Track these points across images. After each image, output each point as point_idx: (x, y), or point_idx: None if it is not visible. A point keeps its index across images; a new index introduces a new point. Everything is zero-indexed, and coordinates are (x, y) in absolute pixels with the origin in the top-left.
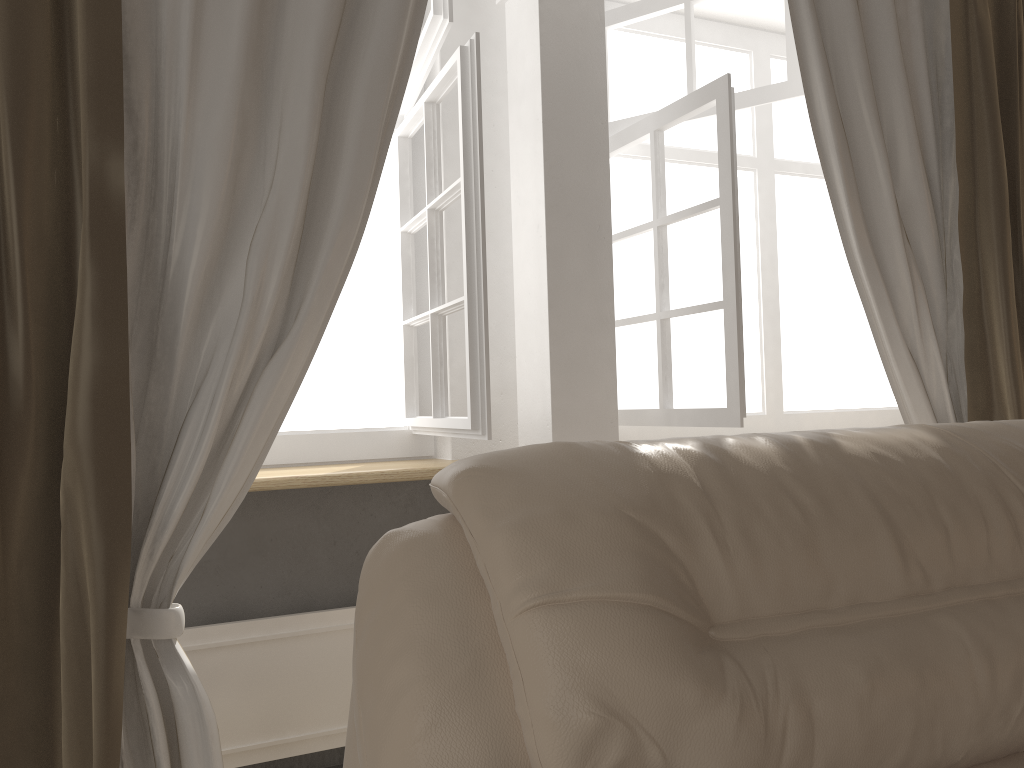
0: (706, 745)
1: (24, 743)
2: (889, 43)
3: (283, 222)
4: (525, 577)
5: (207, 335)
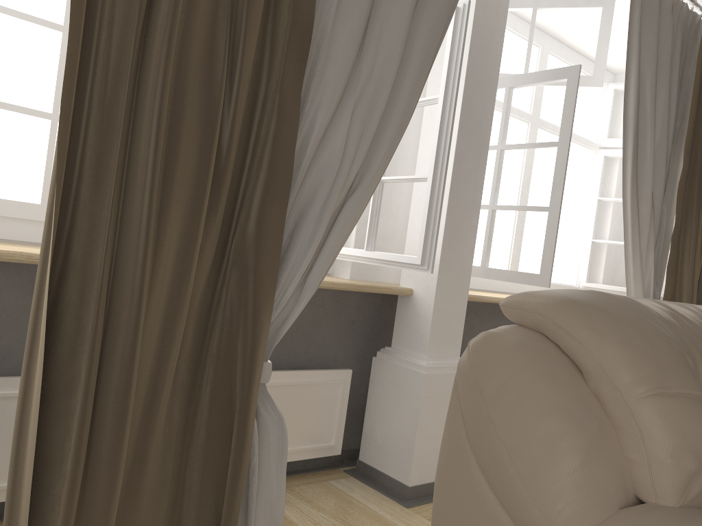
0: None
1: (172, 448)
2: (665, 69)
3: (376, 105)
4: (639, 376)
5: (310, 173)
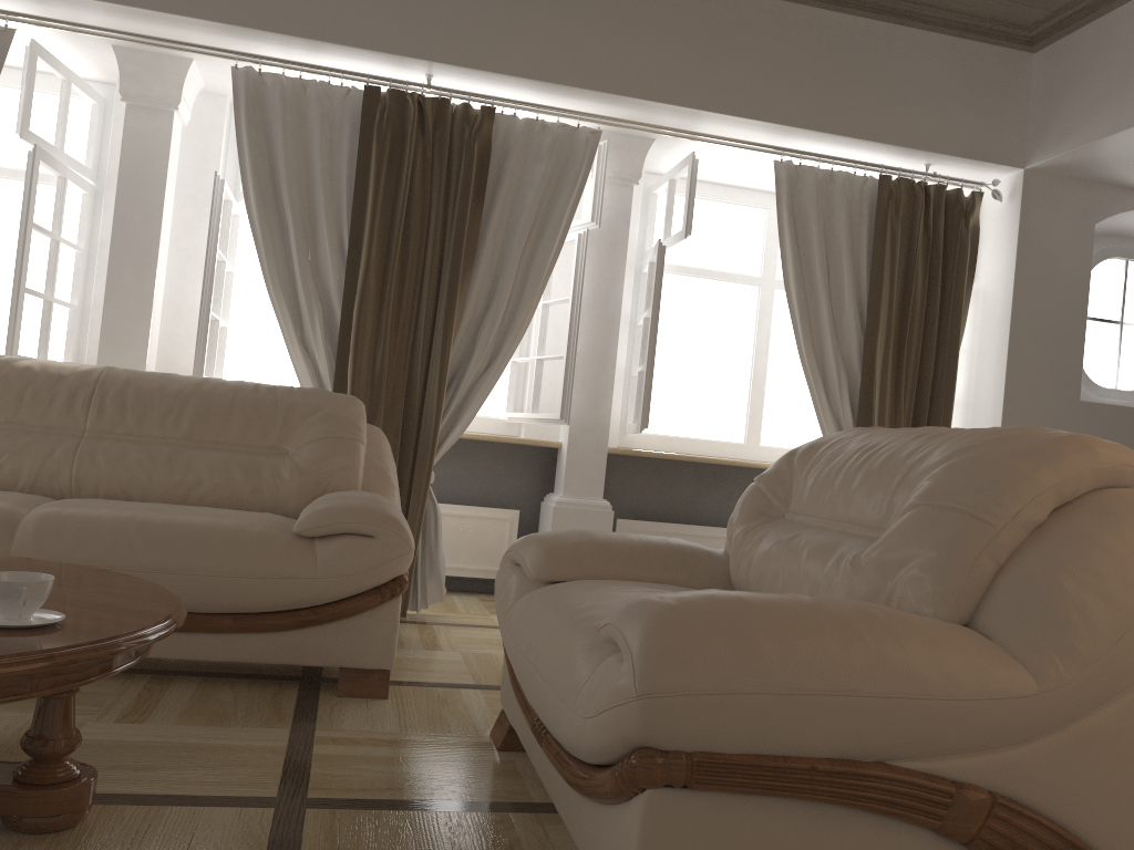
0: None
1: None
2: (316, 158)
3: None
4: None
5: None
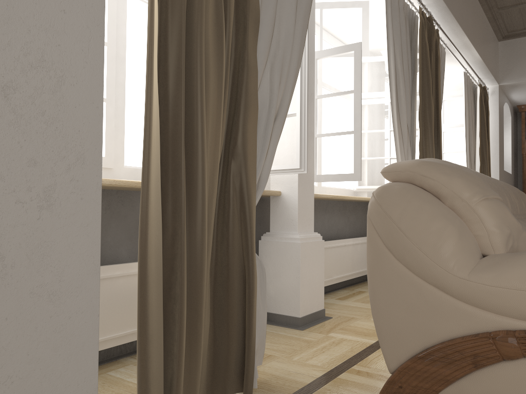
0: (523, 241)
1: (209, 284)
2: (404, 44)
3: (285, 63)
4: (473, 192)
5: None
